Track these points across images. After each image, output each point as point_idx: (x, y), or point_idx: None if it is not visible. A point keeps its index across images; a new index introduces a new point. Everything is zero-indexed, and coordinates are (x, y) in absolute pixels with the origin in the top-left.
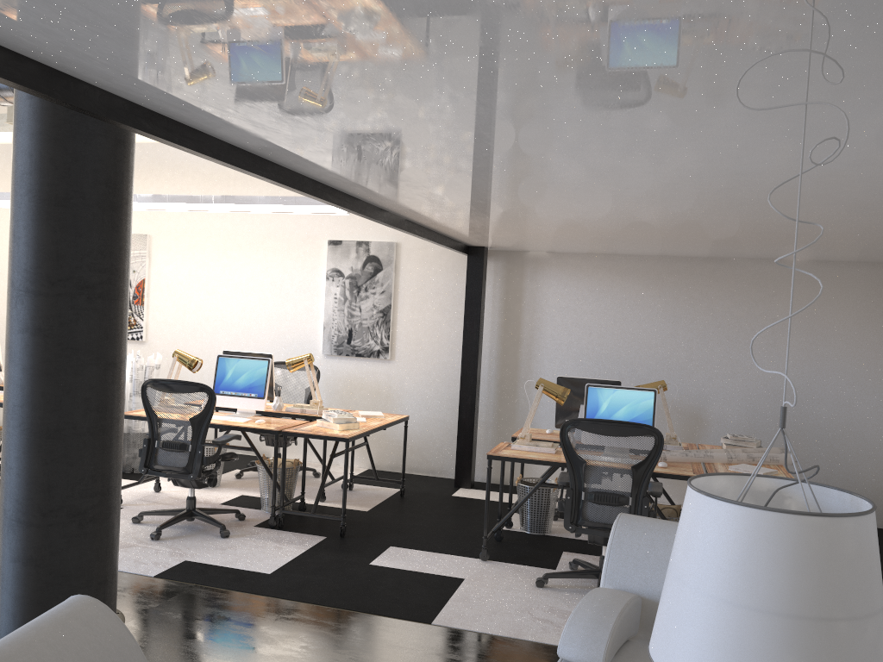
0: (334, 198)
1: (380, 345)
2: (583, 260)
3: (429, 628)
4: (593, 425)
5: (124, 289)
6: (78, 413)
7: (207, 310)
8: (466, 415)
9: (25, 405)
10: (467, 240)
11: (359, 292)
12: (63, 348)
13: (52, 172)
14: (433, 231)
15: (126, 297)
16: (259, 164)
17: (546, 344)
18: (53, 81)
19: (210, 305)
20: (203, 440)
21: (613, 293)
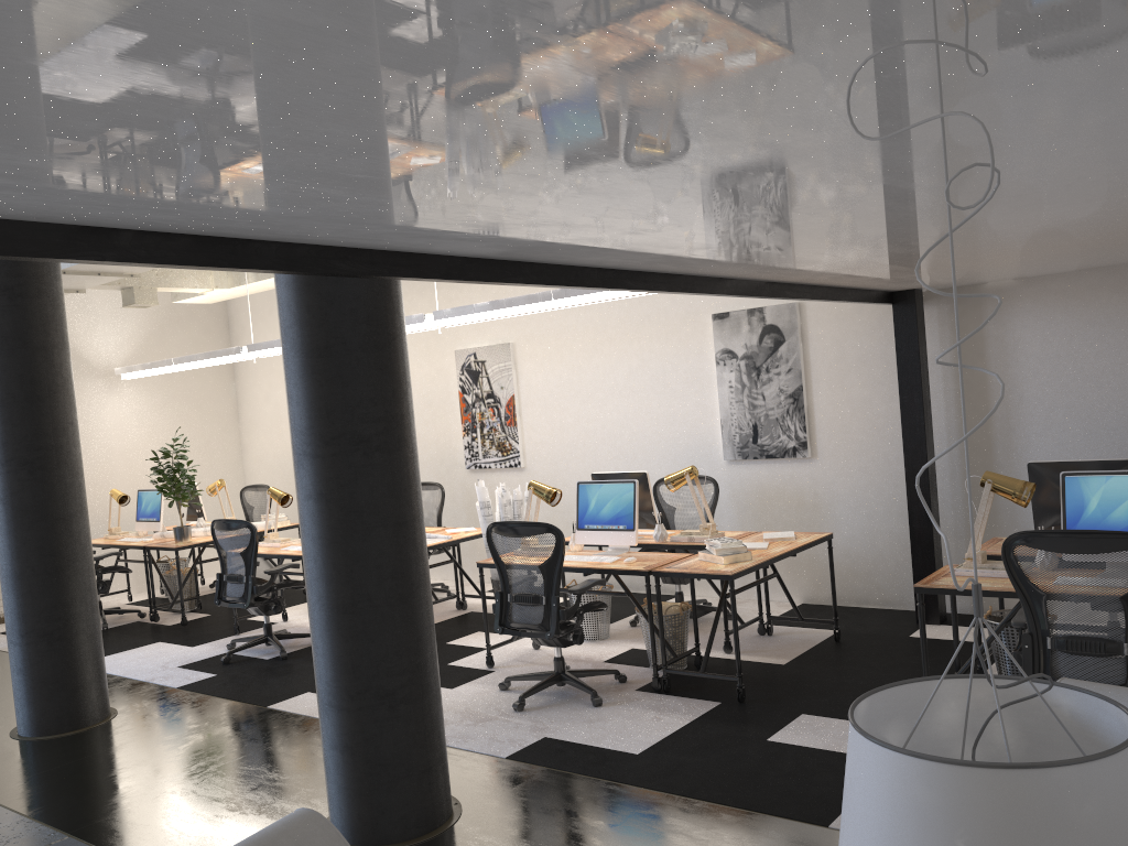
0: (636, 283)
1: (795, 440)
2: (1072, 282)
3: (824, 833)
4: (1050, 539)
5: (406, 436)
6: (371, 582)
7: (584, 422)
8: (919, 524)
9: (319, 578)
10: (882, 287)
11: (758, 375)
12: (346, 513)
13: (310, 322)
14: (819, 286)
15: (410, 445)
16: (511, 269)
17: (1030, 411)
18: (216, 250)
19: (587, 416)
20: (557, 590)
21: (1127, 322)
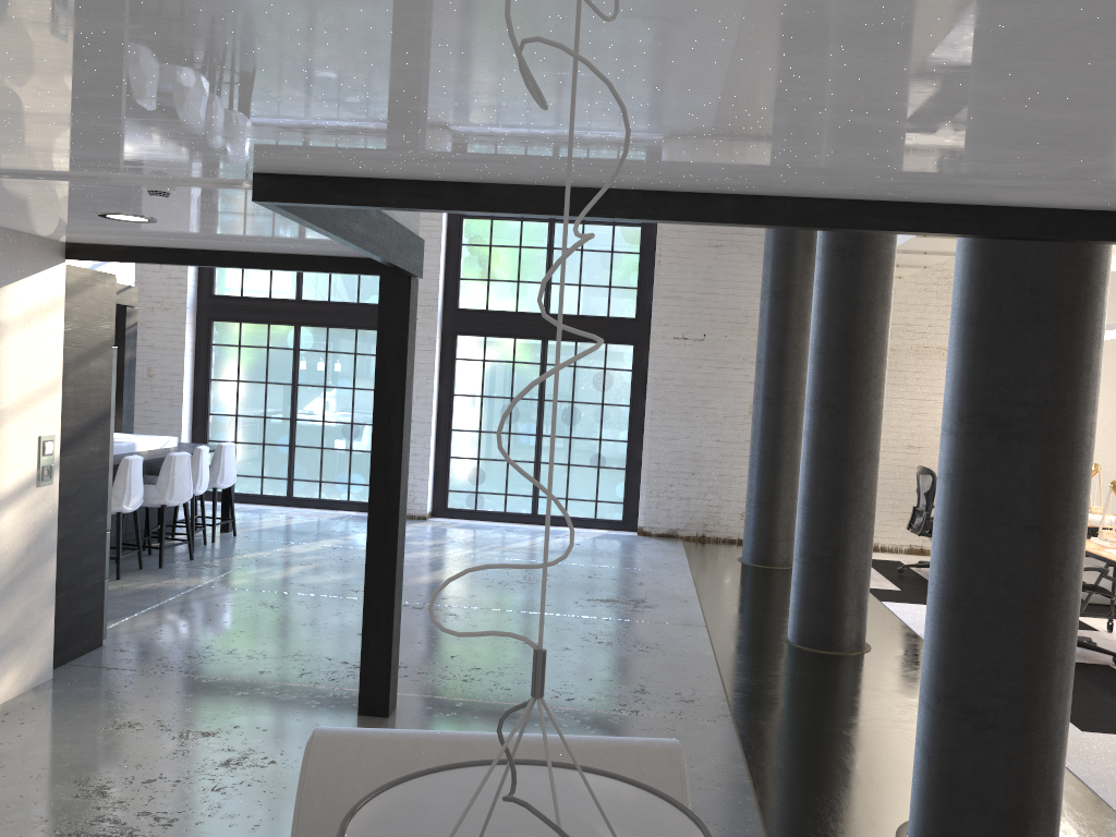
0: None
1: None
2: None
3: None
4: None
5: (1063, 428)
6: (978, 583)
7: None
8: None
9: (933, 563)
10: None
11: None
12: (967, 500)
13: (968, 286)
14: None
15: (1068, 440)
16: None
17: None
18: (723, 206)
19: None
20: None
21: None
